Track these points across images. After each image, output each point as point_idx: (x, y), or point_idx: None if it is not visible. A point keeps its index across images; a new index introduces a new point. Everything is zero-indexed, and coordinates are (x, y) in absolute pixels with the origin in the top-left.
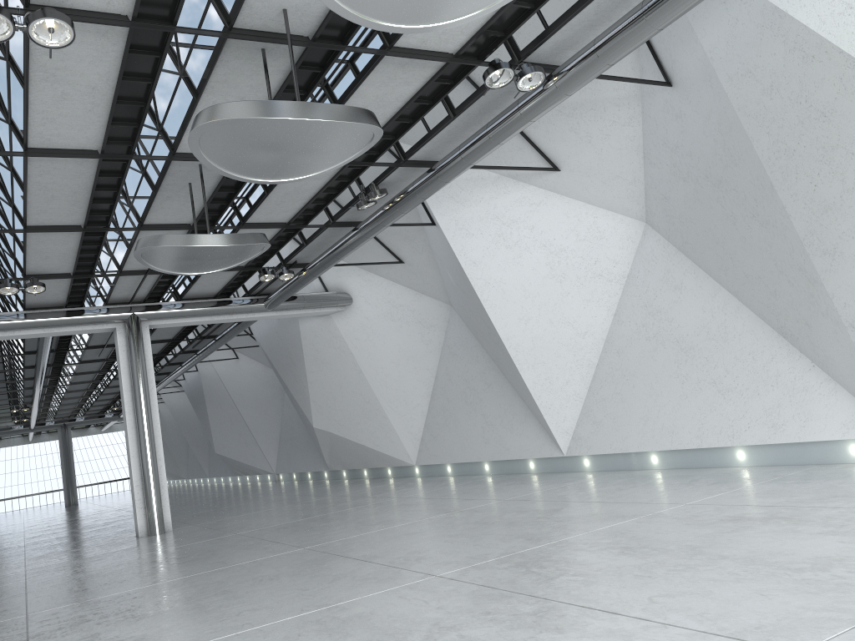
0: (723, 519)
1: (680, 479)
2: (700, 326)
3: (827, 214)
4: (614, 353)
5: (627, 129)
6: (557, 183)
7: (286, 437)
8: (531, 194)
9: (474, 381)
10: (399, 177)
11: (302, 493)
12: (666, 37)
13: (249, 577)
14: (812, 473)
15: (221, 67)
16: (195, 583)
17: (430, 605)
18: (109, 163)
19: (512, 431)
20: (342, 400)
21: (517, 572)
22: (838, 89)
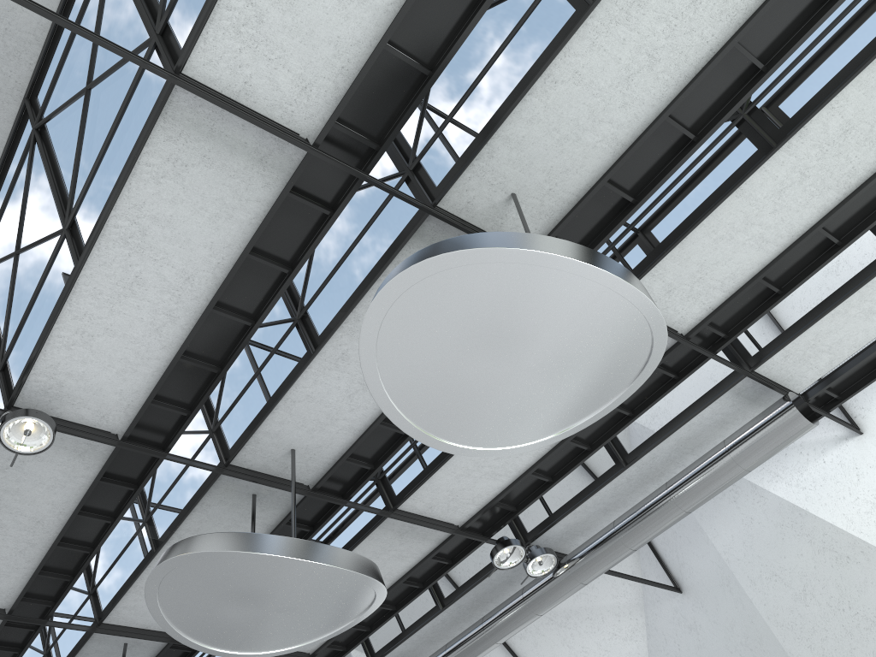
0: None
1: None
2: None
3: None
4: None
5: (629, 644)
6: None
7: None
8: None
9: None
10: None
11: None
12: (671, 537)
13: None
14: None
15: (200, 511)
16: None
17: None
18: (12, 629)
19: None
20: None
21: None
22: None
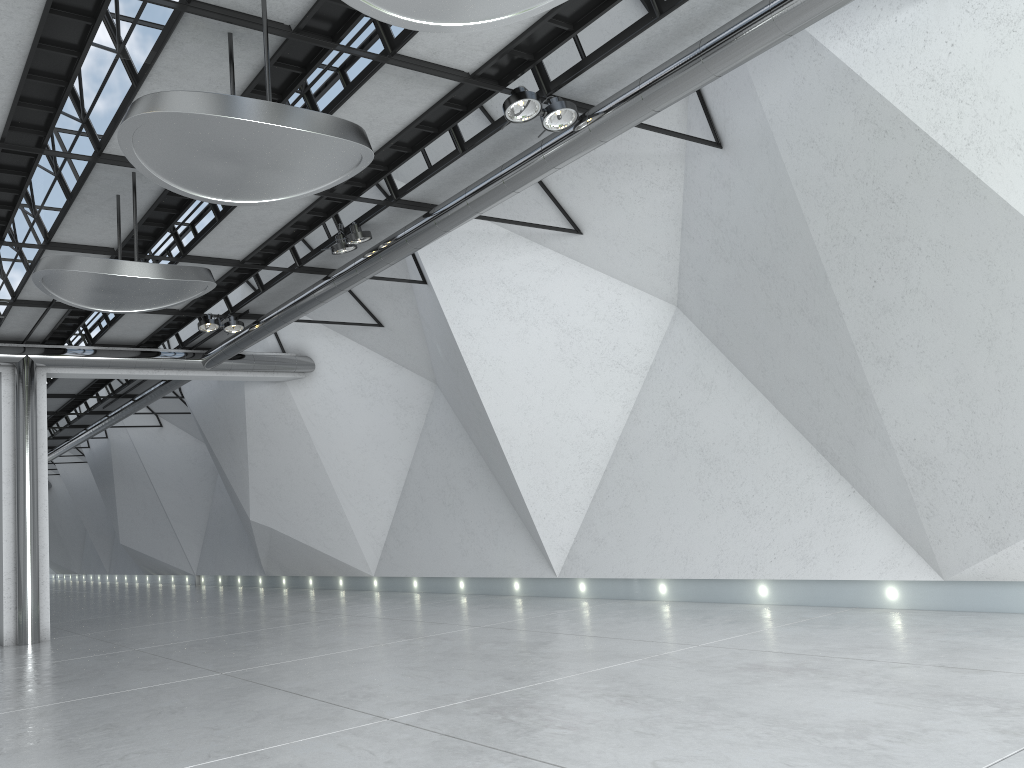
0: (742, 667)
1: (691, 614)
2: (730, 435)
3: (886, 315)
4: (627, 458)
5: (665, 194)
6: (577, 248)
7: (215, 530)
8: (546, 258)
9: (456, 478)
10: (388, 219)
11: (228, 602)
12: (721, 89)
13: (144, 707)
14: (844, 617)
15: (173, 49)
16: (70, 713)
17: (378, 758)
18: (11, 156)
19: (496, 543)
20: (290, 489)
21: (491, 719)
22: (911, 172)
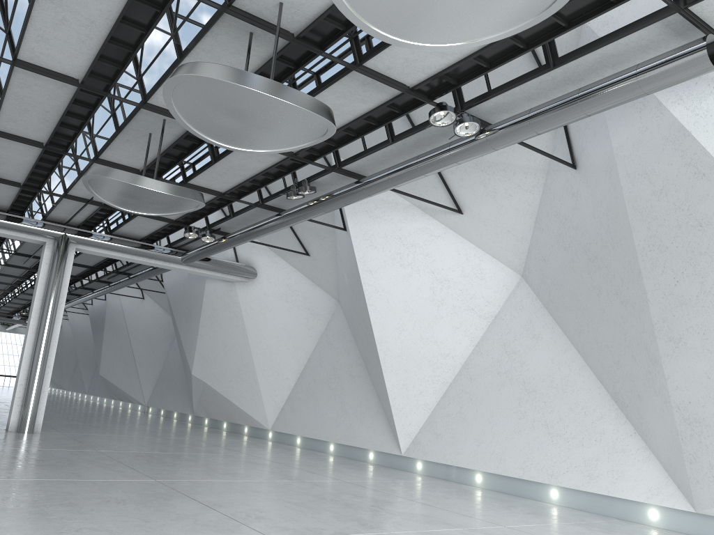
0: None
1: (499, 501)
2: (547, 374)
3: (682, 307)
4: (468, 378)
5: (528, 195)
6: (457, 223)
7: (165, 377)
8: (433, 226)
9: (341, 370)
10: (329, 181)
11: (165, 429)
12: (582, 127)
13: (98, 495)
14: (615, 526)
15: (210, 37)
16: (46, 488)
17: None
18: (85, 94)
19: (362, 422)
20: (223, 357)
21: None
22: None
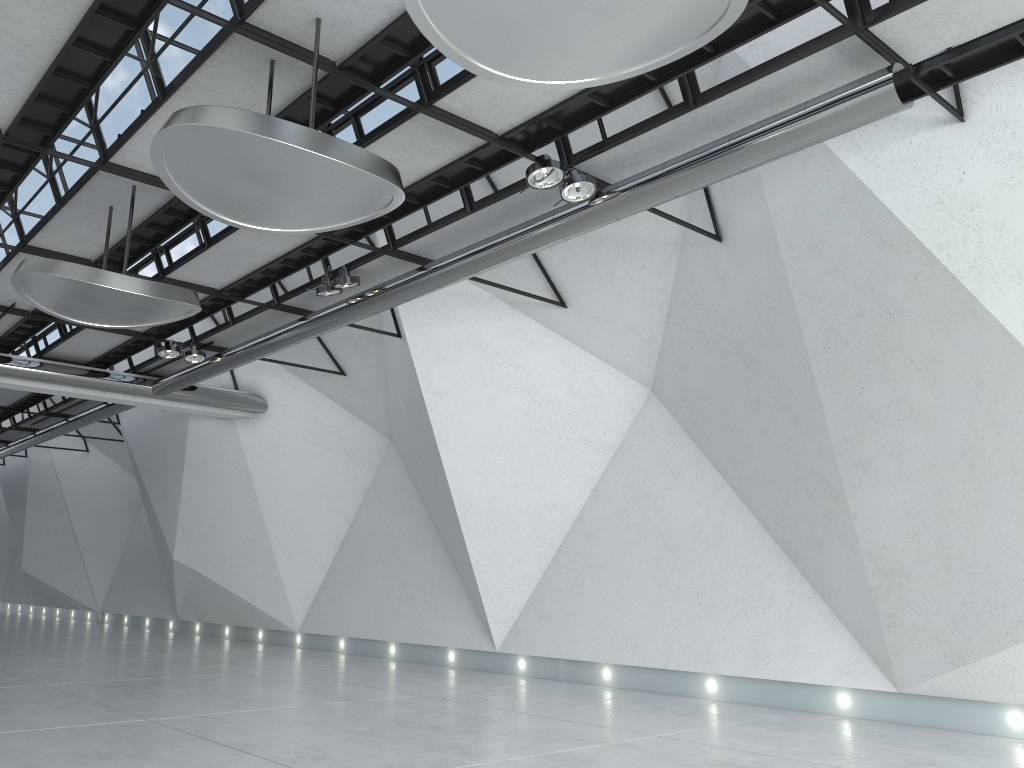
0: (708, 762)
1: (639, 703)
2: (693, 523)
3: (869, 422)
4: (584, 536)
5: (656, 279)
6: (560, 321)
7: (128, 566)
8: (526, 327)
9: (401, 538)
10: (379, 267)
11: (137, 644)
12: (728, 185)
13: (66, 749)
14: (797, 721)
15: (211, 67)
16: None
17: None
18: (11, 151)
19: (435, 610)
20: (222, 531)
21: None
22: (911, 287)
